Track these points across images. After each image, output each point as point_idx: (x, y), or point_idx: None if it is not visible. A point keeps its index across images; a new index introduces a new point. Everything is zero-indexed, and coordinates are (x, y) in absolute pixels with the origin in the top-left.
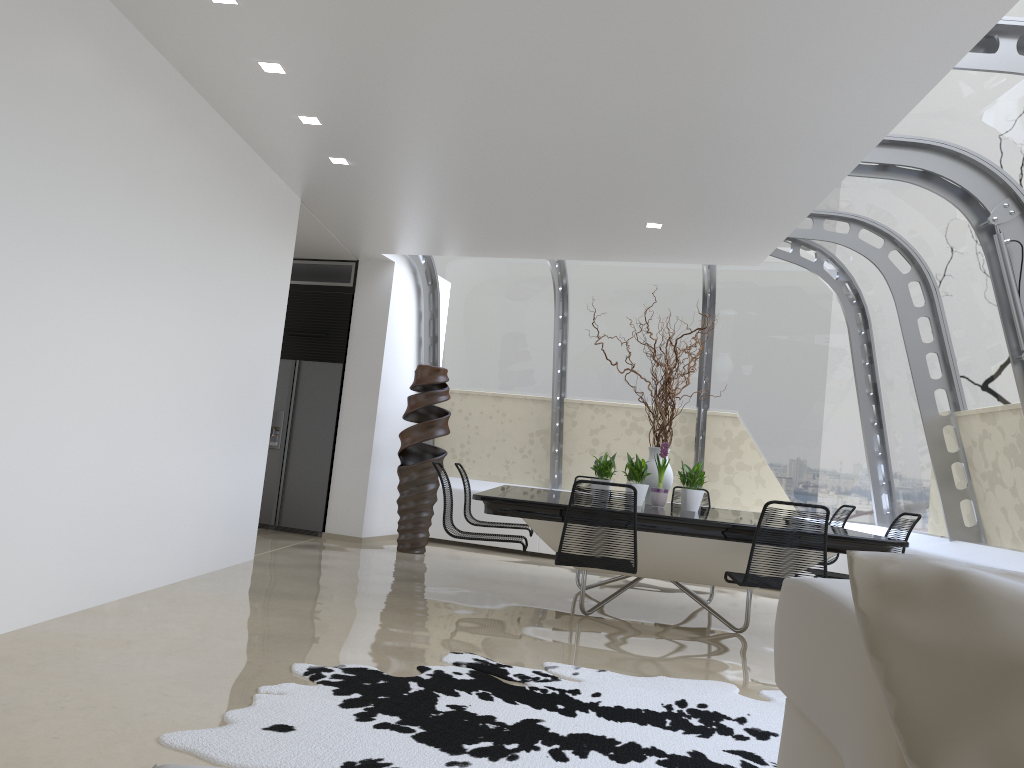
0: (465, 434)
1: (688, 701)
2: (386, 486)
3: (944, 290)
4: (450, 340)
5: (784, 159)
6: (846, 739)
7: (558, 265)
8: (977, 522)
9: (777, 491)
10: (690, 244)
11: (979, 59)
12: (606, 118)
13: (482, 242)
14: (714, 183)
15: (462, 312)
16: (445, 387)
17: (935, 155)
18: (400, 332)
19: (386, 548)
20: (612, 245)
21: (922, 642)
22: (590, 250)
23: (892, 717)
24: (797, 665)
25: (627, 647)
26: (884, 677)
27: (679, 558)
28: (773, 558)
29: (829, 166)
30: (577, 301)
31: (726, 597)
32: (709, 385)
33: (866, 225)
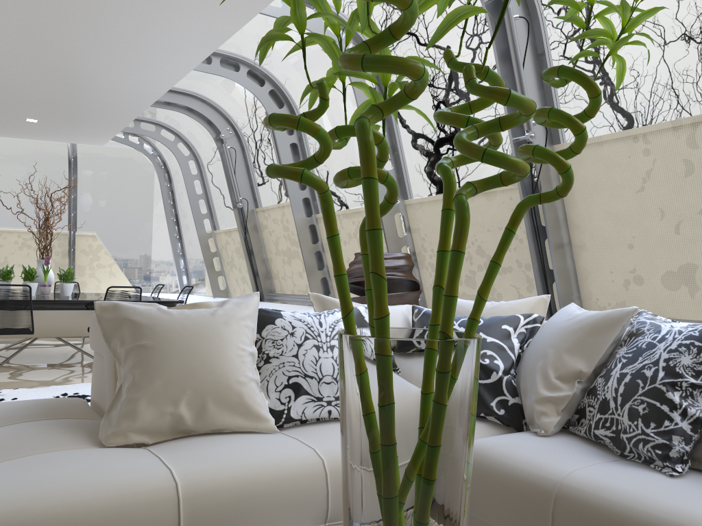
0: None
1: (68, 393)
2: None
3: (206, 166)
4: None
5: (111, 97)
6: (103, 351)
7: None
8: (226, 287)
9: (123, 279)
10: (58, 132)
11: (203, 66)
12: None
13: None
14: (70, 103)
15: None
16: None
17: (194, 100)
18: None
19: None
20: (2, 128)
21: (108, 318)
22: None
23: (103, 335)
24: (94, 338)
25: (30, 376)
26: (101, 327)
27: (60, 323)
28: None
29: (137, 103)
30: None
31: None
32: (76, 216)
33: (165, 127)
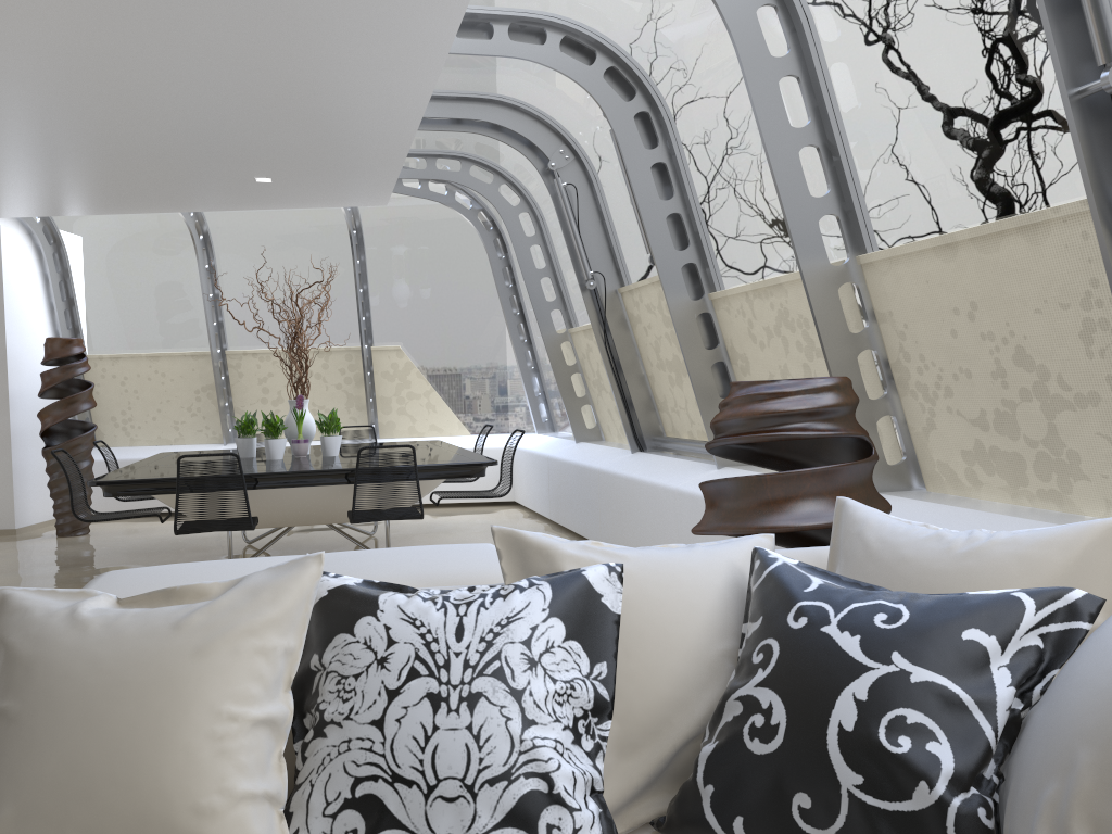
0: (125, 400)
1: None
2: (37, 470)
3: (547, 220)
4: (89, 302)
5: (351, 125)
6: None
7: (194, 213)
8: (597, 423)
9: (448, 414)
10: (310, 192)
11: (478, 45)
12: (158, 100)
13: (92, 202)
14: (299, 145)
15: (97, 270)
16: (84, 358)
17: (498, 108)
18: (23, 301)
19: (45, 535)
20: (233, 197)
21: None
22: (213, 202)
23: None
24: None
25: None
26: None
27: (311, 505)
28: (374, 495)
29: (394, 129)
30: (223, 248)
31: (397, 524)
32: (370, 321)
33: (476, 162)
